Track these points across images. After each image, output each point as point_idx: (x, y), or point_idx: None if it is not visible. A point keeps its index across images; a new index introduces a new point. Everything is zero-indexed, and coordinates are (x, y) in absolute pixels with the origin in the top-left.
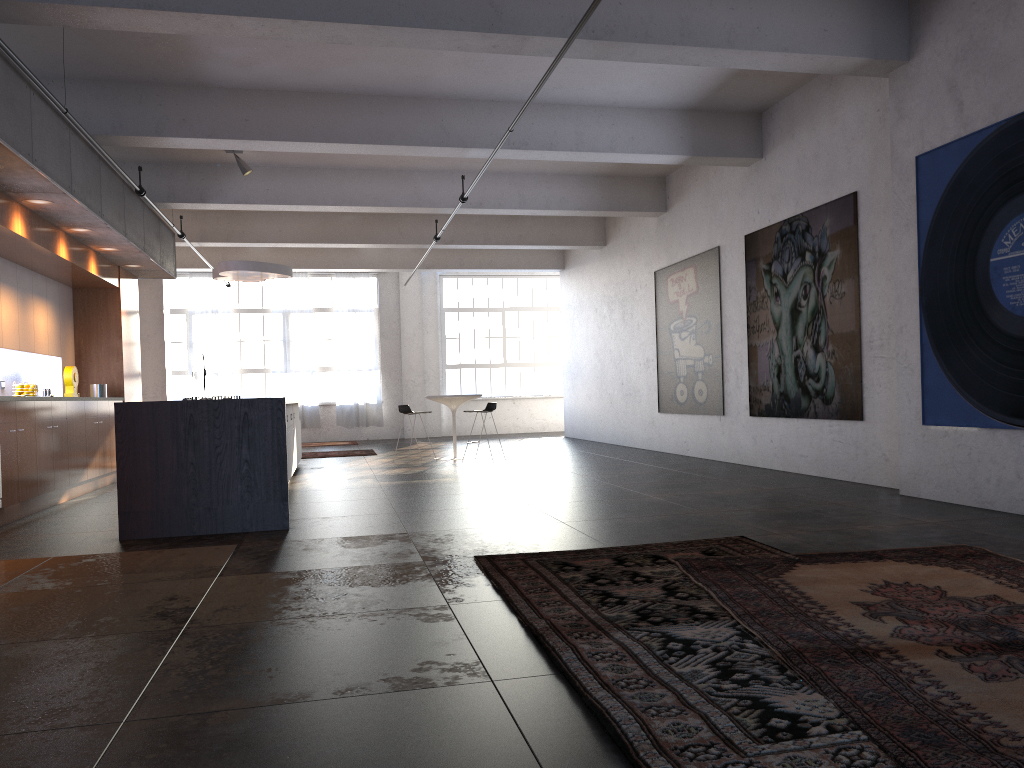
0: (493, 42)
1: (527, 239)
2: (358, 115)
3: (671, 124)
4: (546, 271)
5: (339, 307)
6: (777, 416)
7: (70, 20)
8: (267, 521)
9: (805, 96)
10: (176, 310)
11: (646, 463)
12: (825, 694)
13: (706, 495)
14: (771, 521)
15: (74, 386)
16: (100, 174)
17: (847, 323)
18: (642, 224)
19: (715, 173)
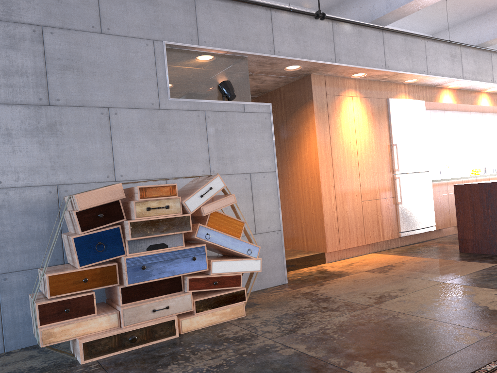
0: None
1: None
2: None
3: None
4: None
5: None
6: None
7: (417, 7)
8: None
9: None
10: None
11: None
12: None
13: None
14: None
15: None
16: (491, 60)
17: None
18: None
19: None
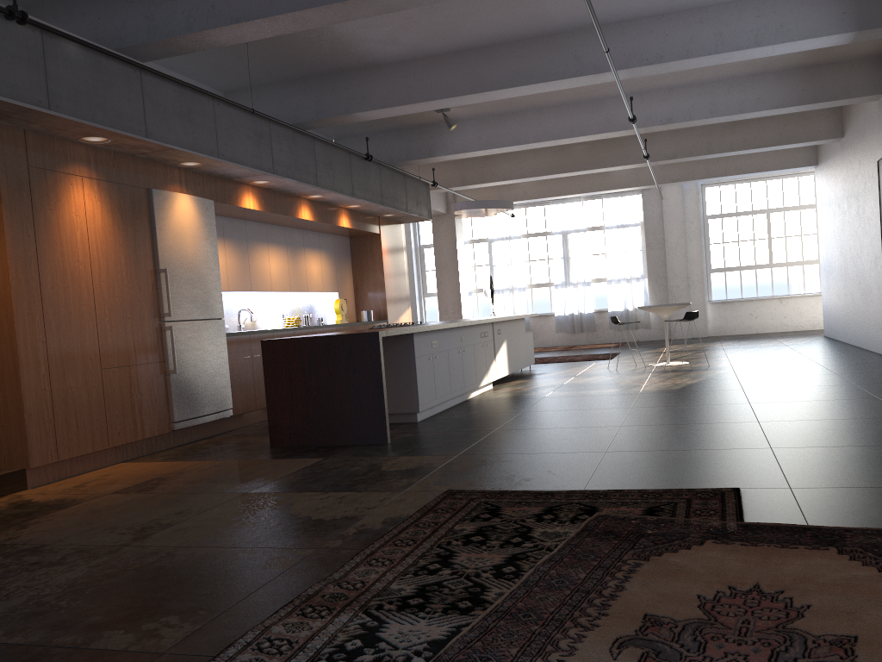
0: None
1: (753, 143)
2: (499, 63)
3: (830, 0)
4: (799, 169)
5: (609, 224)
6: None
7: (201, 45)
8: (371, 436)
9: None
10: (480, 240)
11: (840, 373)
12: None
13: (820, 422)
14: (821, 467)
15: (342, 314)
16: (314, 152)
17: None
18: (867, 110)
19: None
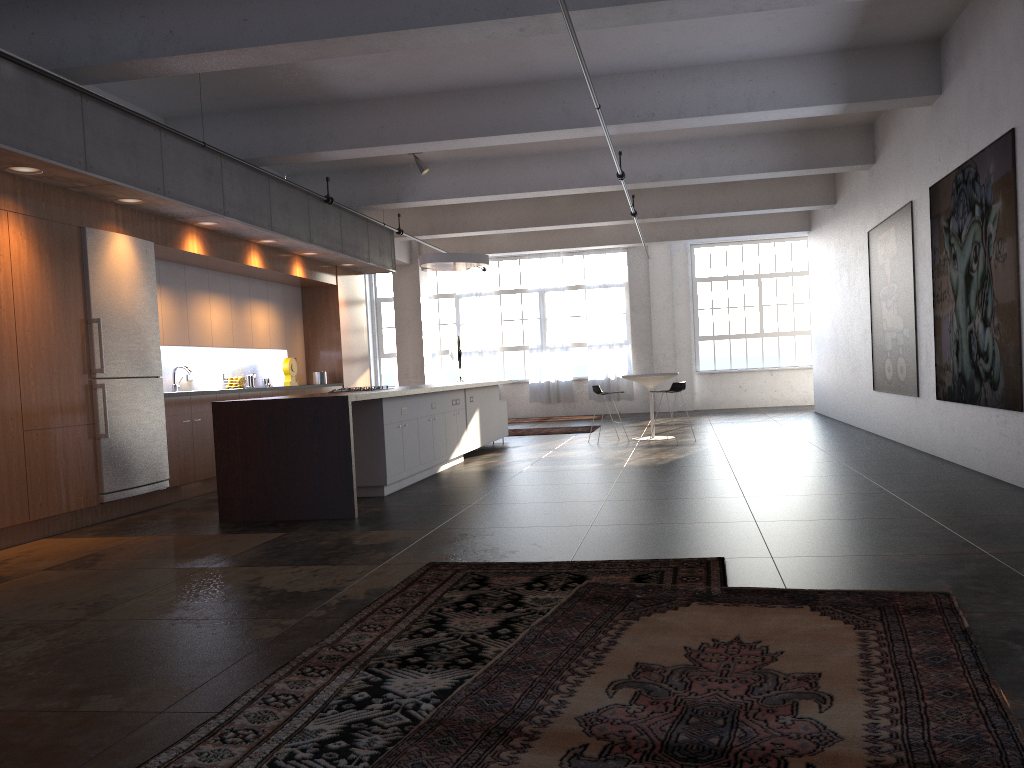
0: (517, 26)
1: (745, 204)
2: (481, 108)
3: (821, 70)
4: (791, 234)
5: (590, 284)
6: (956, 401)
7: (154, 71)
8: (336, 510)
9: (972, 14)
10: (446, 295)
11: (827, 450)
12: None
13: (804, 497)
14: (802, 538)
15: (292, 375)
16: (269, 191)
17: (1008, 291)
18: (859, 178)
19: (907, 116)
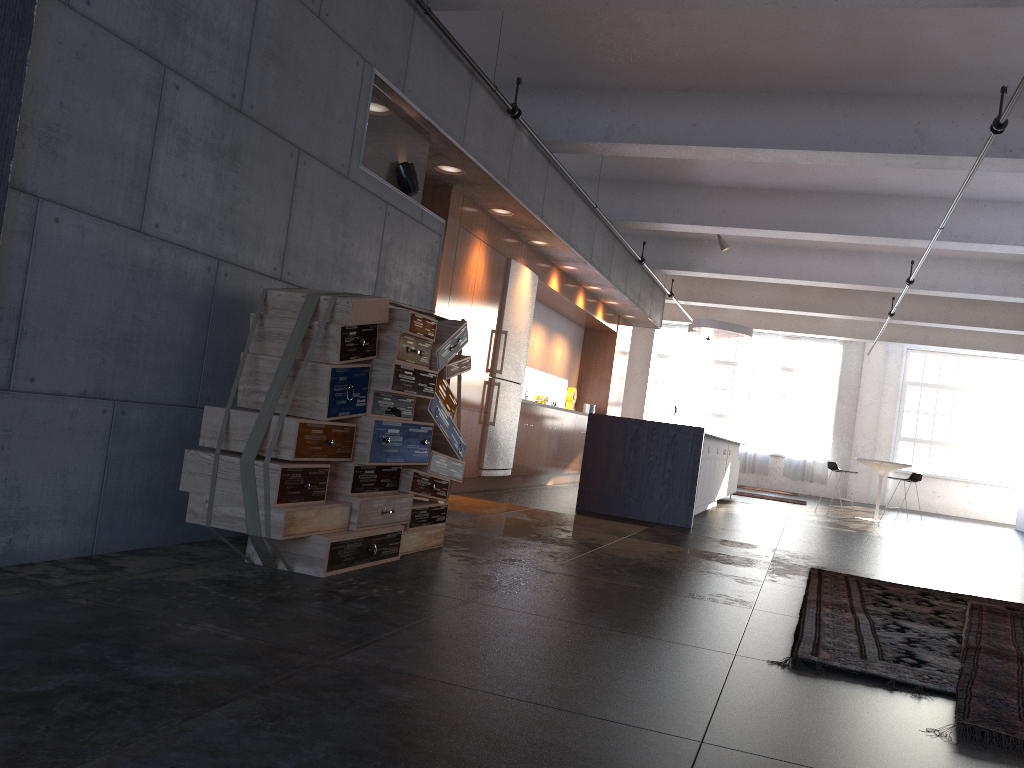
0: (916, 160)
1: (991, 322)
2: (814, 209)
3: None
4: (1019, 356)
5: (802, 368)
6: None
7: (604, 151)
8: (675, 518)
9: None
10: (663, 355)
11: None
12: (963, 663)
13: None
14: None
15: (572, 402)
16: (613, 248)
17: None
18: None
19: None
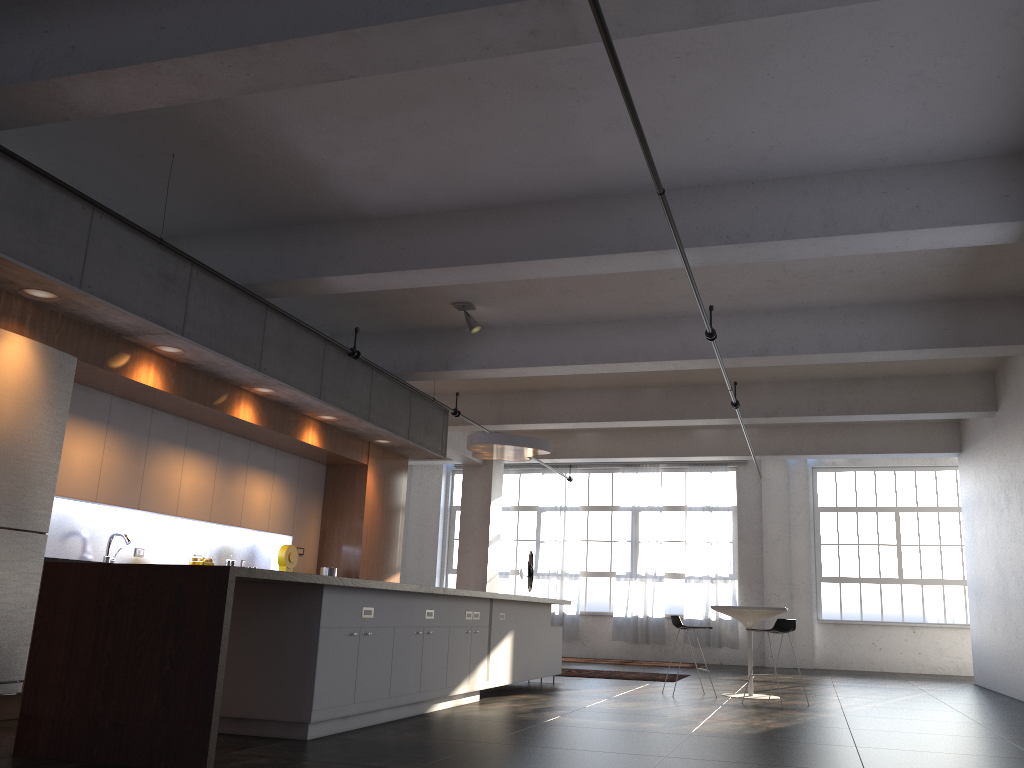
0: (524, 24)
1: (878, 406)
2: (526, 227)
3: (986, 178)
4: (937, 456)
5: (692, 504)
6: None
7: (59, 108)
8: (180, 755)
9: None
10: (528, 506)
11: (1012, 738)
12: None
13: None
14: None
15: (288, 566)
16: (265, 325)
17: None
18: None
19: None
